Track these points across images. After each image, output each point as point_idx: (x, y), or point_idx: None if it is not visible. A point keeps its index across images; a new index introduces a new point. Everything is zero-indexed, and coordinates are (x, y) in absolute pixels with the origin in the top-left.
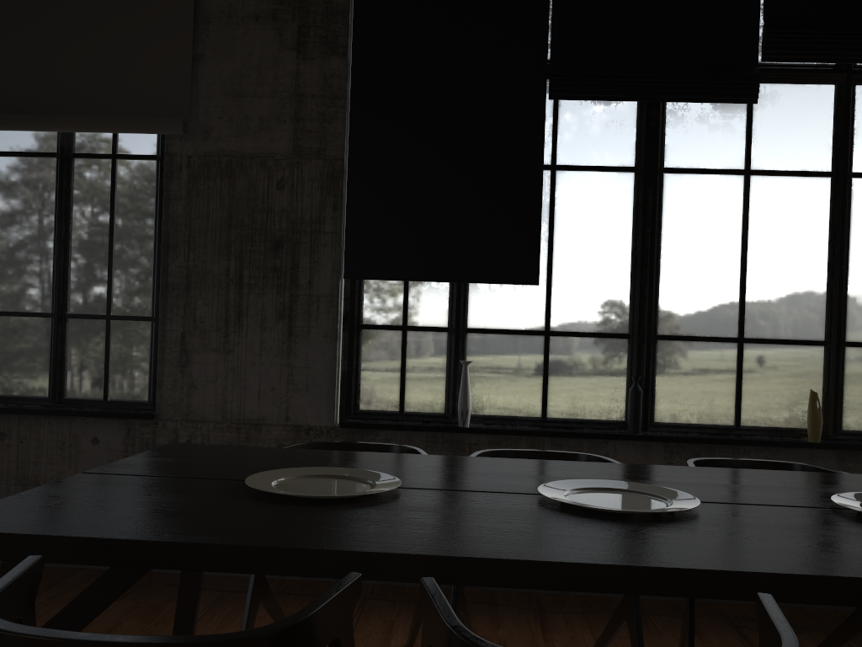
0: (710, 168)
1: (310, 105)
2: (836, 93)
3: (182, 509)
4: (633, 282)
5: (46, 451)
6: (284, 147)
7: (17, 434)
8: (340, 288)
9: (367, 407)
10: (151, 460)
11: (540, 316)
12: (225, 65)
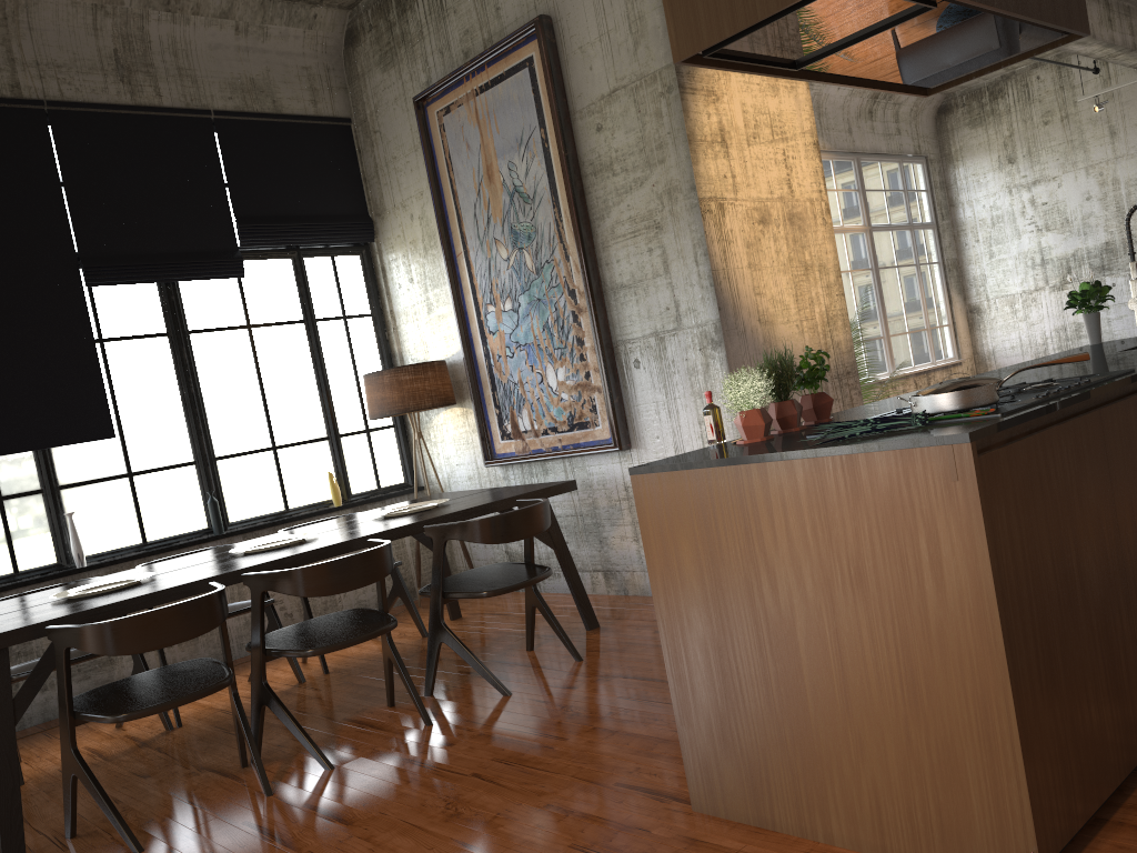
0: (223, 326)
1: None
2: (293, 264)
3: (59, 609)
4: (188, 421)
5: None
6: None
7: None
8: None
9: None
10: None
11: (121, 462)
12: None
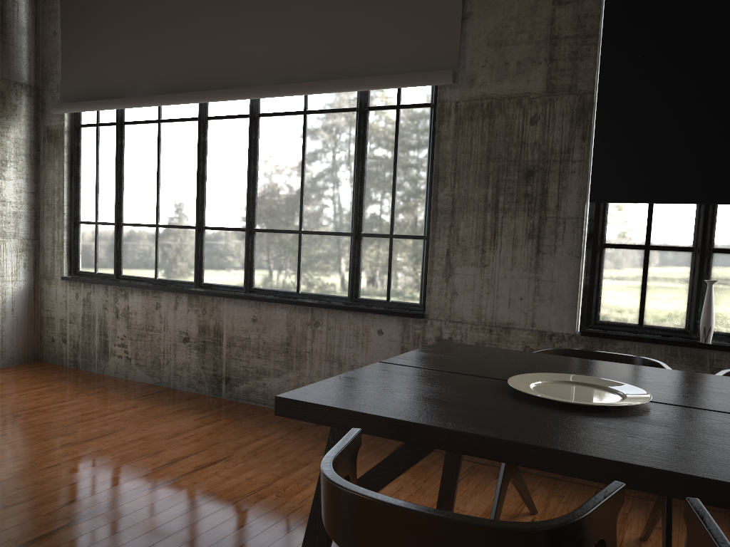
0: None
1: (563, 46)
2: None
3: (459, 401)
4: None
5: (346, 337)
6: (538, 87)
7: (326, 323)
8: (585, 211)
9: (606, 318)
10: (428, 355)
11: None
12: (488, 19)
